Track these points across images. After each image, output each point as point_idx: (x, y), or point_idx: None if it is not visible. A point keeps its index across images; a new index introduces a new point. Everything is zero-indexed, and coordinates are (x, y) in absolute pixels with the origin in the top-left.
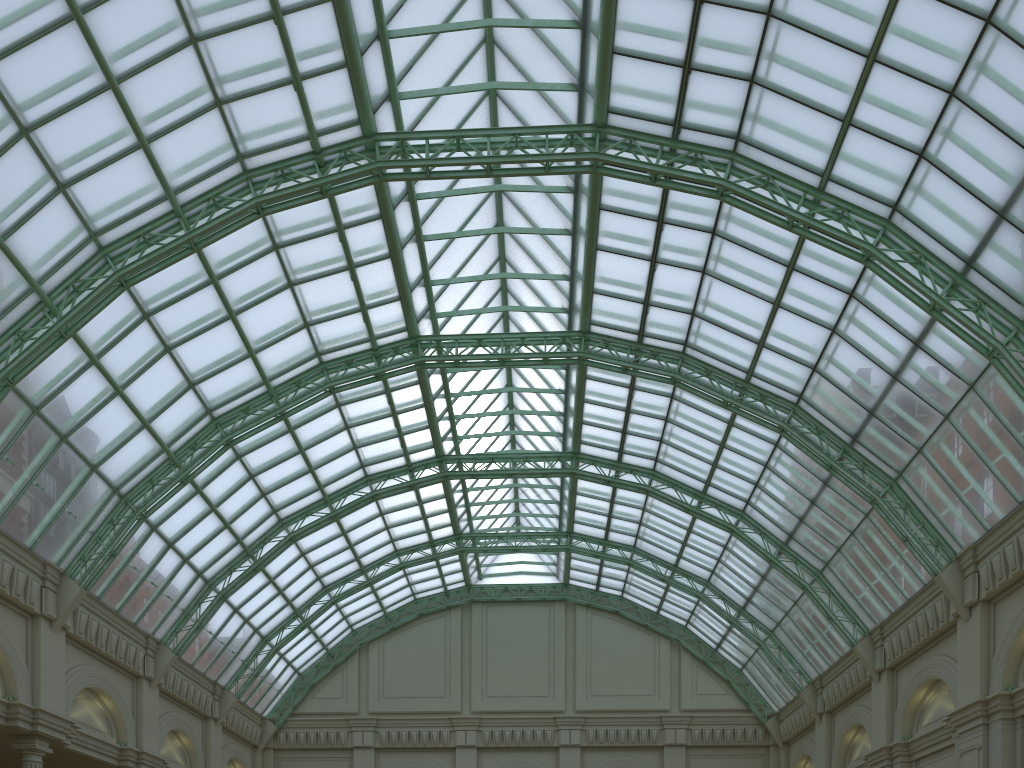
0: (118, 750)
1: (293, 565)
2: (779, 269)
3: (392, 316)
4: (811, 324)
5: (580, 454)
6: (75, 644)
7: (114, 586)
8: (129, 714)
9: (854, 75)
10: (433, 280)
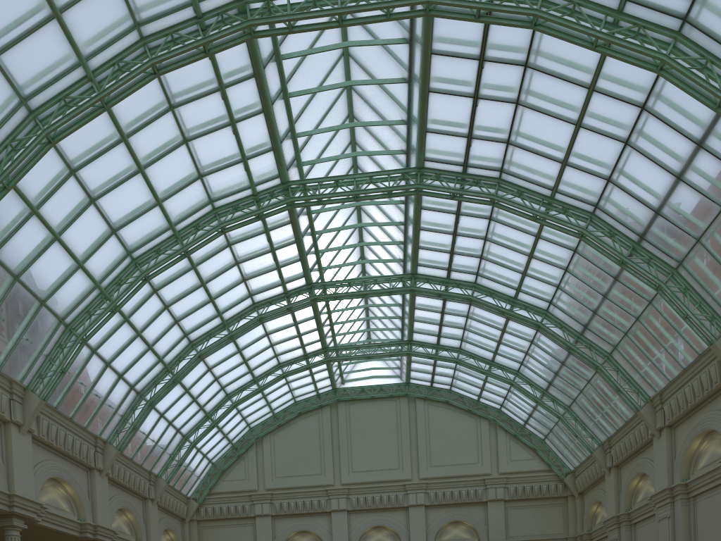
0: (79, 525)
1: (202, 378)
2: (581, 92)
3: (267, 165)
4: (607, 139)
5: (417, 275)
6: (40, 444)
7: (67, 398)
8: (86, 497)
9: None
10: (298, 133)
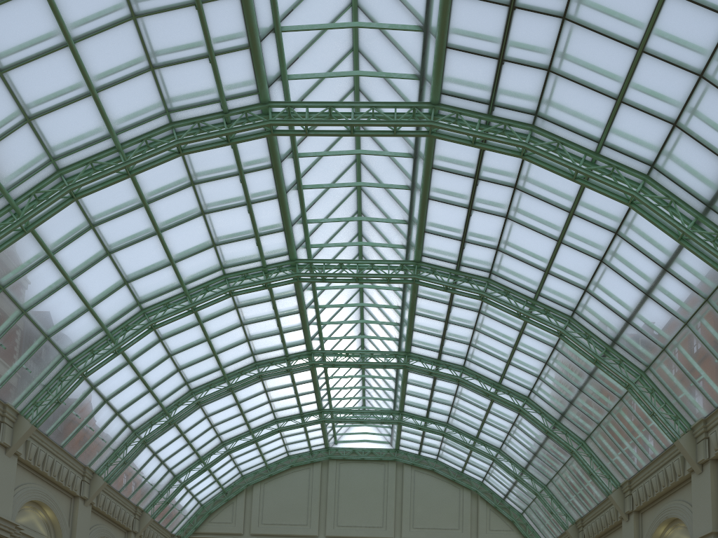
0: None
1: (199, 424)
2: (563, 214)
3: (277, 243)
4: (585, 256)
5: (411, 353)
6: (25, 467)
7: (60, 427)
8: (66, 523)
9: (626, 63)
10: (309, 219)
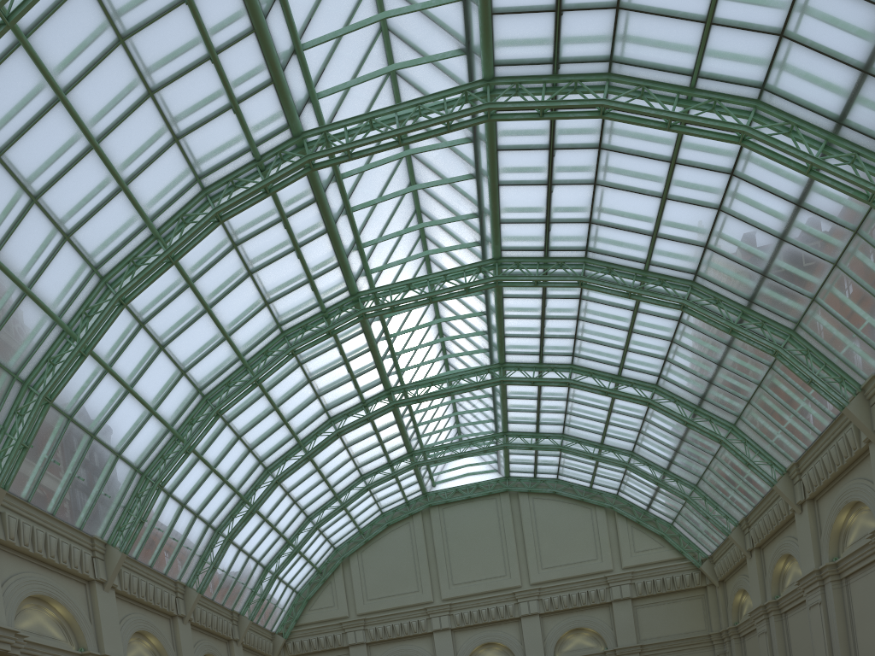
0: None
1: (280, 503)
2: (663, 166)
3: (334, 280)
4: (698, 208)
5: (506, 363)
6: (123, 598)
7: (145, 546)
8: (171, 647)
9: None
10: (364, 243)
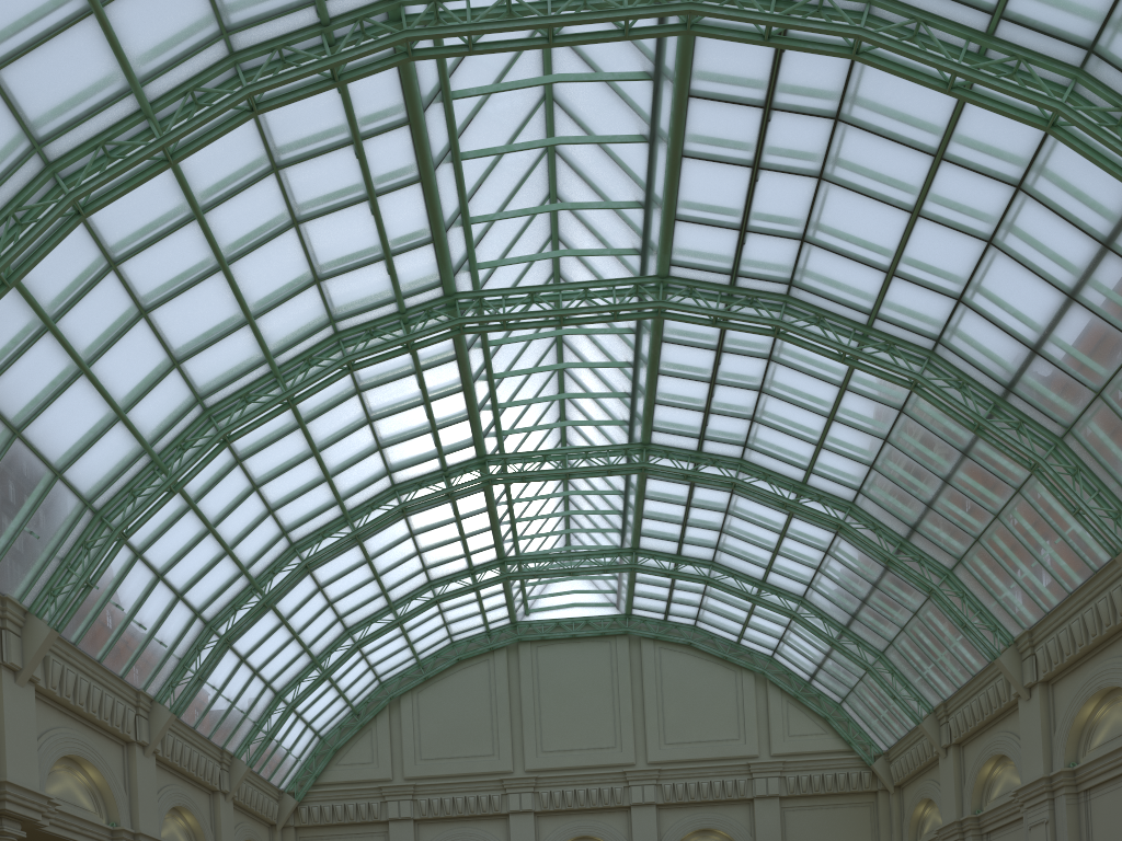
0: (109, 832)
1: (309, 602)
2: (923, 161)
3: (423, 266)
4: (960, 236)
5: (651, 445)
6: (48, 702)
7: (93, 629)
8: (120, 788)
9: None
10: (472, 217)
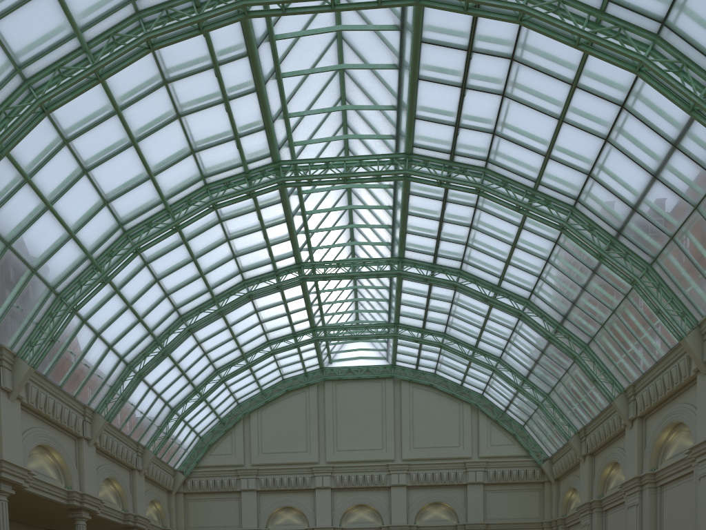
0: (66, 492)
1: (192, 352)
2: (564, 87)
3: (259, 144)
4: (588, 135)
5: (404, 259)
6: (29, 411)
7: (56, 367)
8: (73, 465)
9: None
10: (290, 113)
